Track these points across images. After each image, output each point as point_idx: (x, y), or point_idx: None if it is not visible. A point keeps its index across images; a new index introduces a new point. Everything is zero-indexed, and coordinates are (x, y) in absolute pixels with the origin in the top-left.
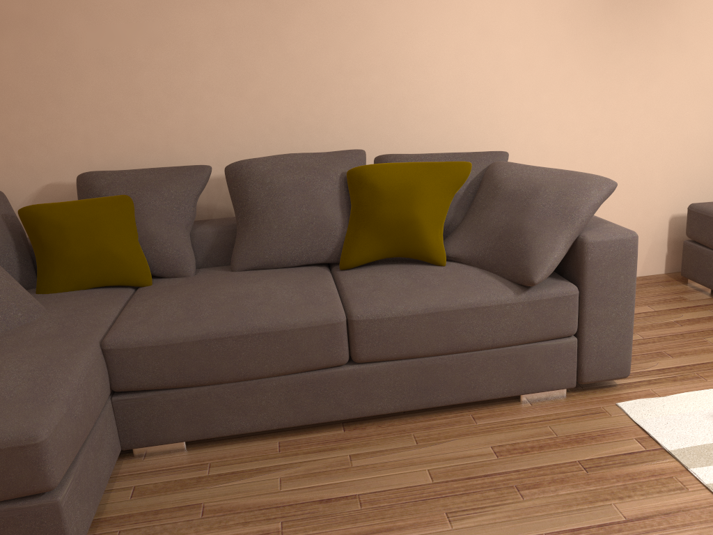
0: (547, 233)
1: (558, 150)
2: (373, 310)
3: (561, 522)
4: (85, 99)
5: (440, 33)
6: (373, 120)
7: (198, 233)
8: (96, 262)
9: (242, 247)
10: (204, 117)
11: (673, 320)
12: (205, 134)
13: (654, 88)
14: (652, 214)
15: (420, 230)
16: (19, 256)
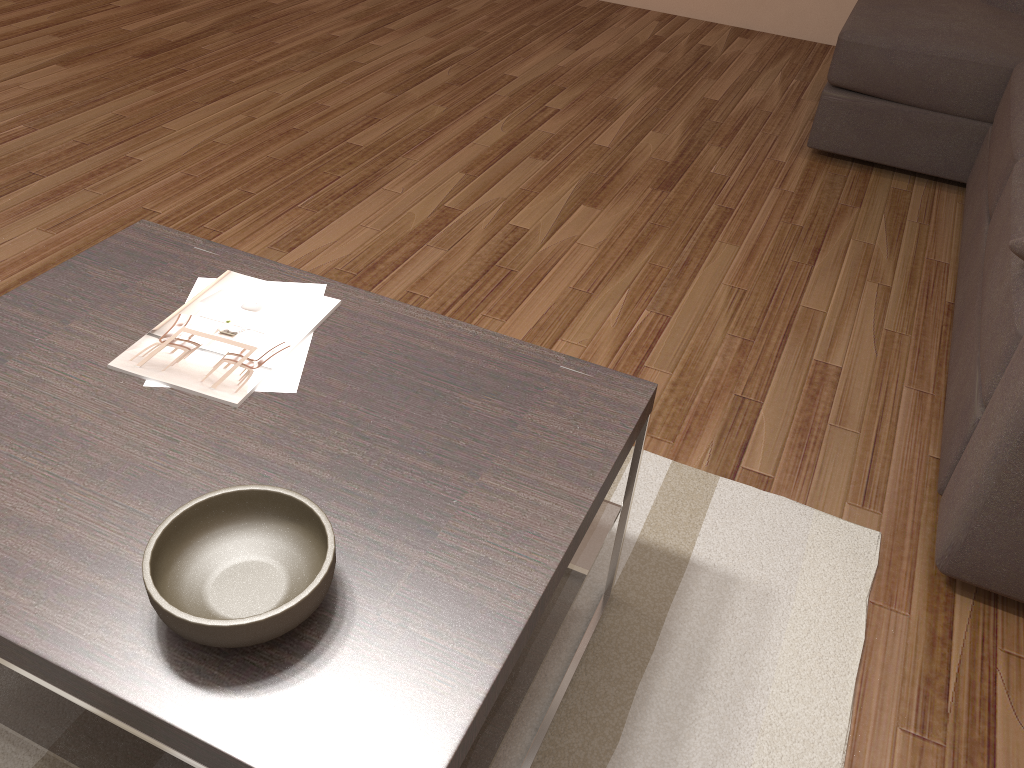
0: None
1: None
2: (1023, 167)
3: (676, 333)
4: None
5: None
6: None
7: None
8: None
9: None
10: None
11: None
12: None
13: None
14: None
15: None
16: None
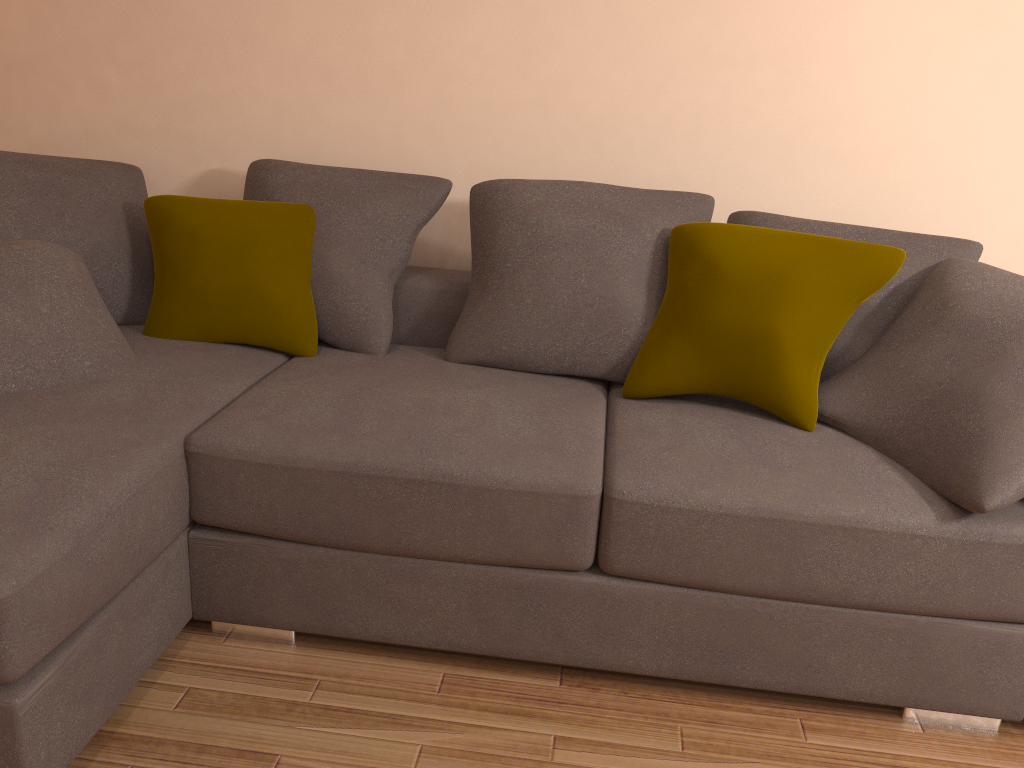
0: None
1: None
2: (654, 488)
3: None
4: (285, 44)
5: (898, 11)
6: (743, 150)
7: (408, 286)
8: (235, 304)
9: (469, 324)
10: (461, 101)
11: None
12: (459, 128)
13: None
14: None
15: (779, 358)
16: (135, 270)
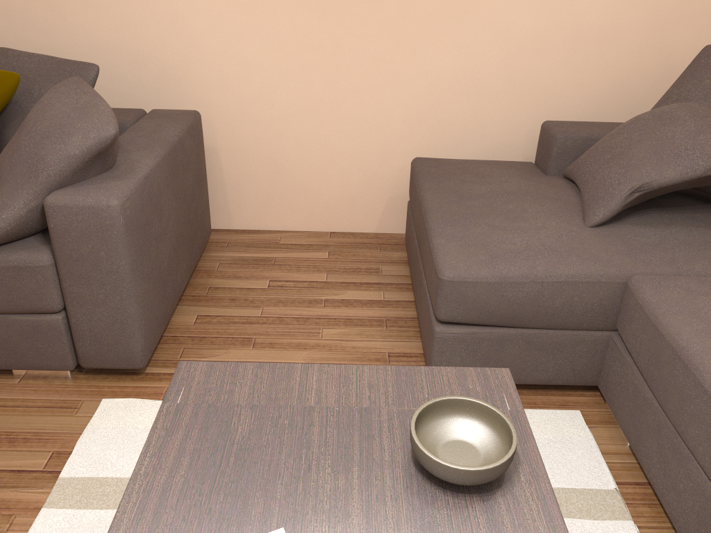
0: (10, 185)
1: (265, 67)
2: None
3: None
4: None
5: None
6: (22, 1)
7: None
8: None
9: None
10: None
11: (325, 298)
12: None
13: (390, 1)
14: (389, 162)
15: None
16: None
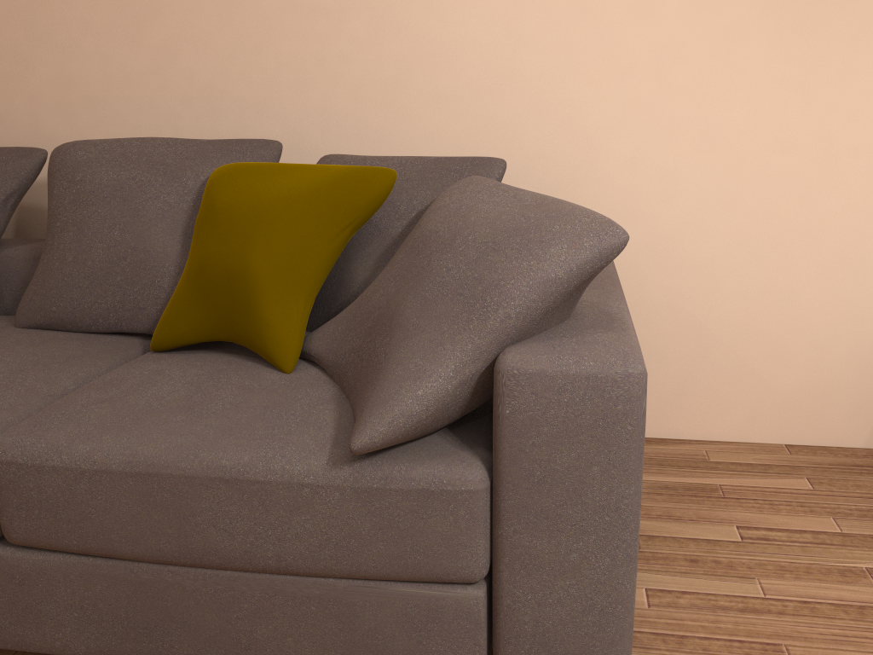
0: (427, 335)
1: (702, 179)
2: (31, 444)
3: None
4: None
5: None
6: (349, 99)
7: (4, 256)
8: None
9: (30, 288)
10: (83, 76)
11: (866, 566)
12: (85, 103)
13: None
14: None
15: (255, 295)
16: None
